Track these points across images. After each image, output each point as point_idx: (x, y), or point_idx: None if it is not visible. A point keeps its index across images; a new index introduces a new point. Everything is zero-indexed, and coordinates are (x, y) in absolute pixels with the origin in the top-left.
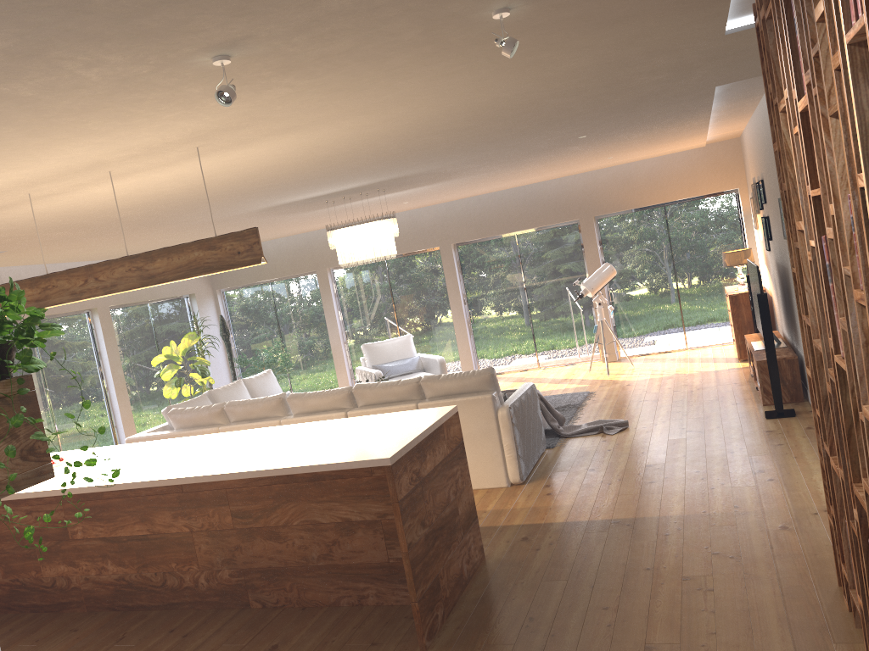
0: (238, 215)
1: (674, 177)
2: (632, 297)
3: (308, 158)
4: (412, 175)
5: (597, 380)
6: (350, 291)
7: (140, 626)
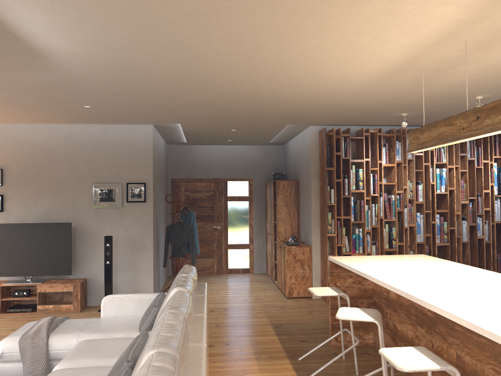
0: None
1: None
2: None
3: (292, 68)
4: (45, 64)
5: None
6: None
7: None
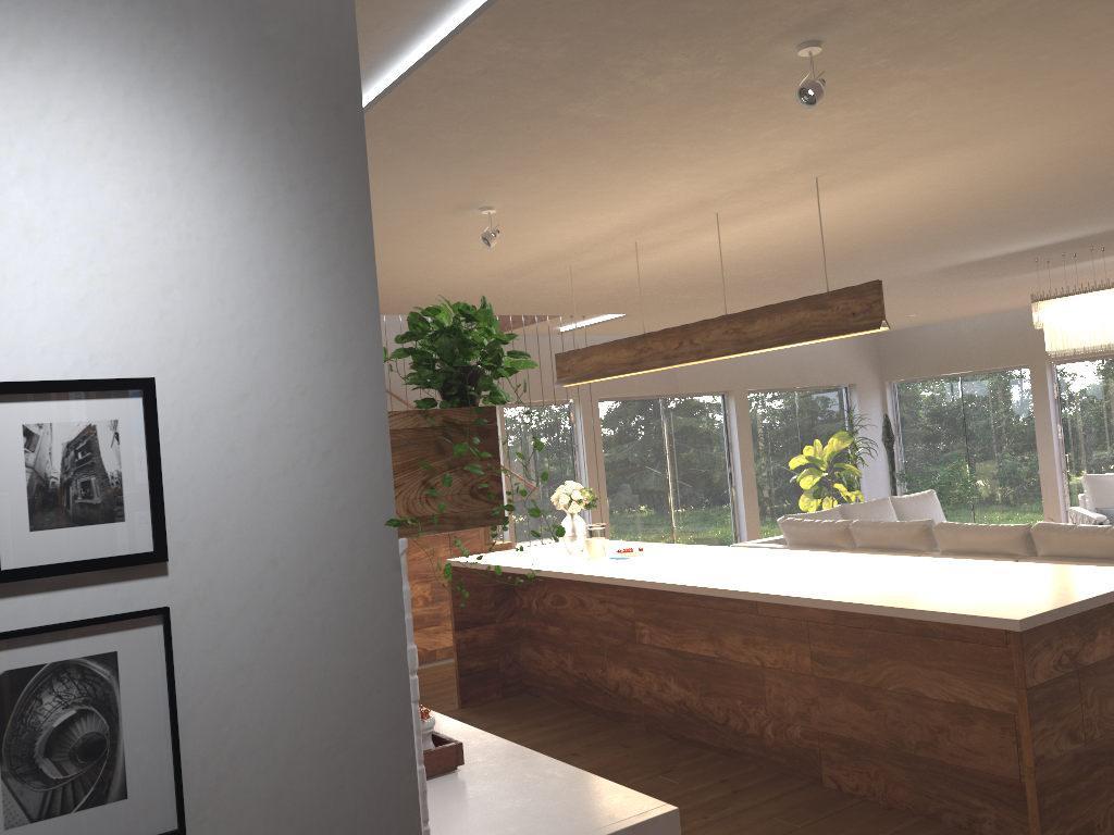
0: (903, 278)
1: None
2: None
3: (984, 191)
4: None
5: None
6: (1078, 396)
7: (691, 765)
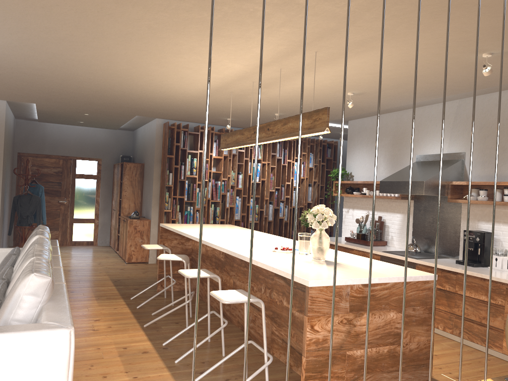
0: None
1: None
2: None
3: (138, 79)
4: None
5: None
6: None
7: None
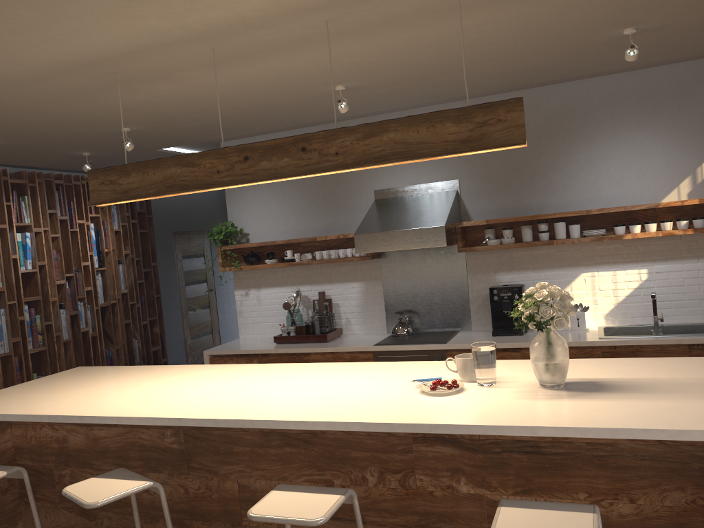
0: None
1: None
2: None
3: None
4: None
5: None
6: None
7: None
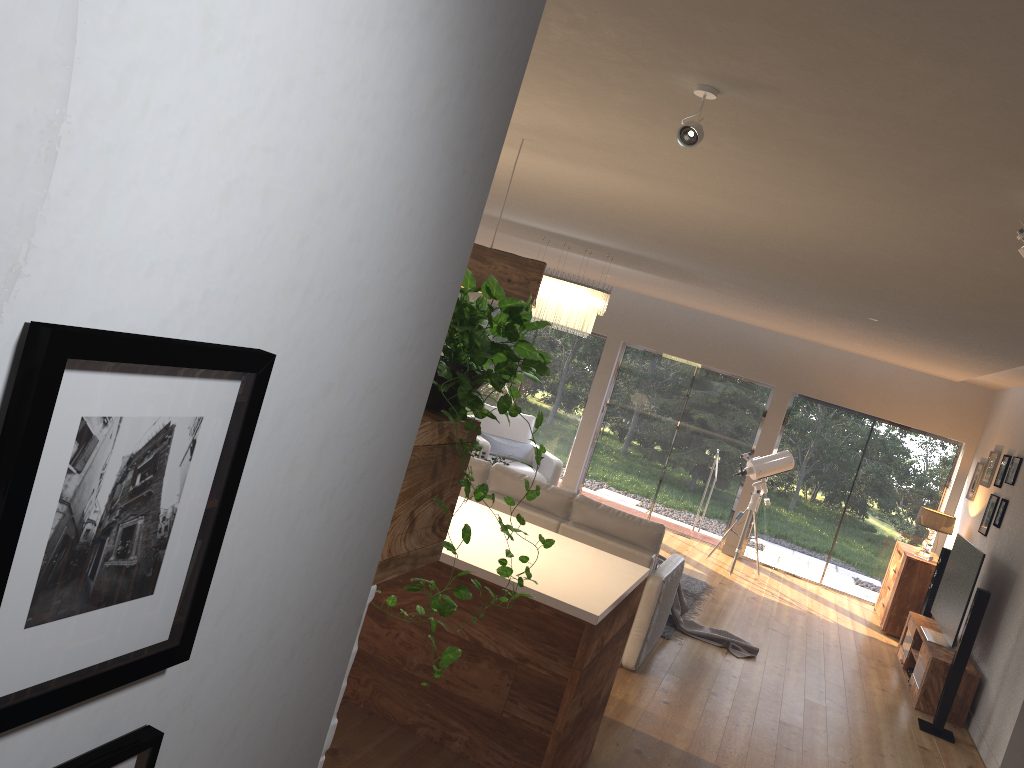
0: None
1: (902, 395)
2: (789, 499)
3: (600, 201)
4: (662, 262)
5: (715, 572)
6: None
7: None
